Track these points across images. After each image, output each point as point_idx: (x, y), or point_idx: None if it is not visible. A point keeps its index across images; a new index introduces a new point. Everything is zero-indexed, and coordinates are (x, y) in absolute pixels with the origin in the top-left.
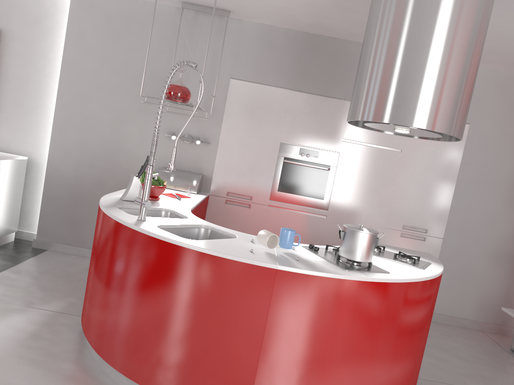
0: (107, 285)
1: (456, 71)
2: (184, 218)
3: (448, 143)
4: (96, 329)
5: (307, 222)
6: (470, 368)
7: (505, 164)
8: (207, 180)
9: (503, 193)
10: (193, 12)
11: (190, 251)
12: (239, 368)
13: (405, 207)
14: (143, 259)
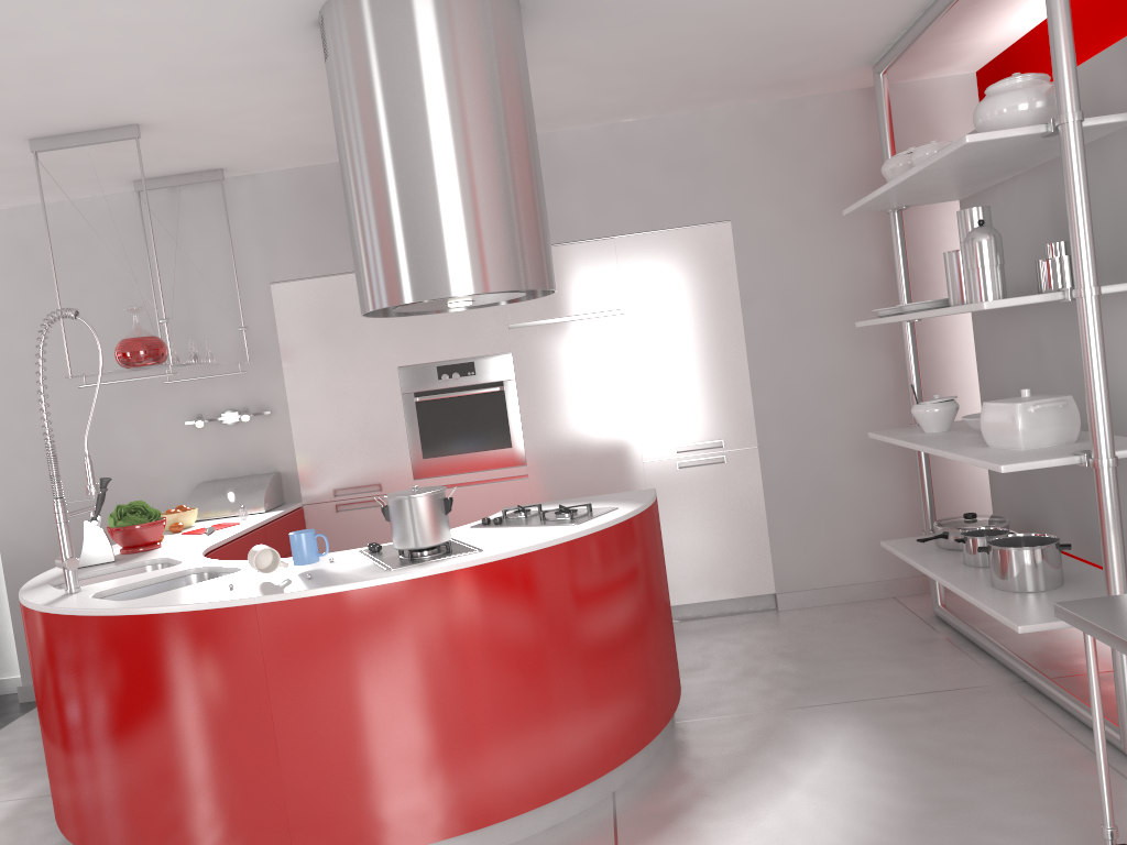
0: (47, 720)
1: (469, 187)
2: (169, 567)
3: (705, 268)
4: (57, 799)
5: (497, 497)
6: (821, 673)
7: (824, 271)
8: (290, 481)
9: (839, 326)
10: (166, 190)
11: (122, 619)
12: (253, 784)
13: (667, 412)
14: (69, 657)
